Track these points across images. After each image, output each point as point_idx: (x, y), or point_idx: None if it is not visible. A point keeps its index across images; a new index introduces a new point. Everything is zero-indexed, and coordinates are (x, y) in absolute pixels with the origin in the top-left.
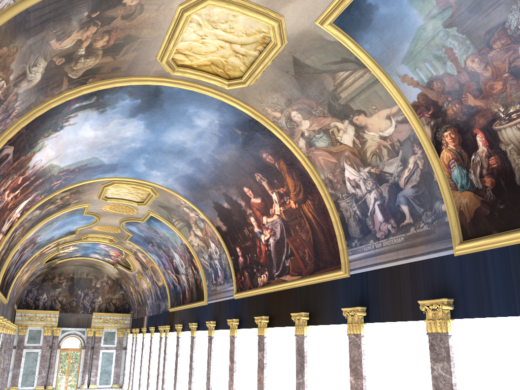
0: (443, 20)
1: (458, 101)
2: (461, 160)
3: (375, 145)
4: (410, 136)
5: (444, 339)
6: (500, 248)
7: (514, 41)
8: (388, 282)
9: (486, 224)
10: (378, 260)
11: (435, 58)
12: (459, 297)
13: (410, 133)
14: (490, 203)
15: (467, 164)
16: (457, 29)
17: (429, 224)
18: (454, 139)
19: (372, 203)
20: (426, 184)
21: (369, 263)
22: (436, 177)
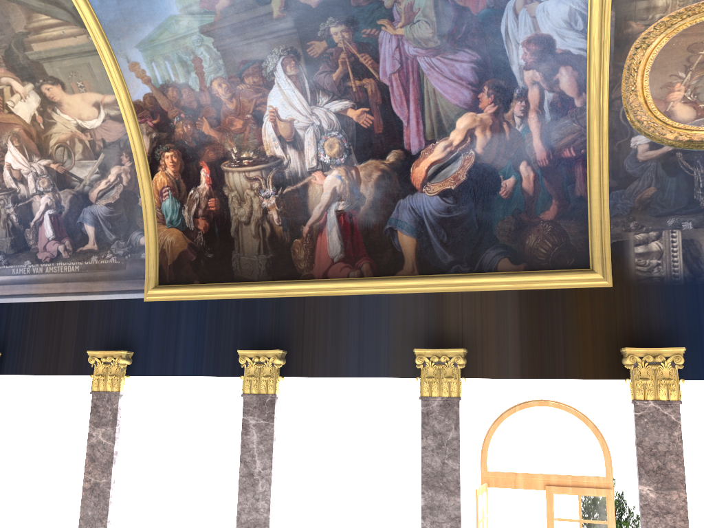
0: (202, 23)
1: (192, 122)
2: (178, 191)
3: (67, 135)
4: (121, 140)
5: (113, 400)
6: (199, 301)
7: (266, 85)
8: (44, 321)
9: (189, 271)
10: (33, 290)
11: (180, 61)
12: (141, 350)
13: (122, 137)
14: (198, 249)
15: (184, 198)
16: (214, 41)
17: (119, 257)
18: (175, 164)
19: (41, 210)
20: (127, 207)
21: (18, 292)
22: (142, 202)
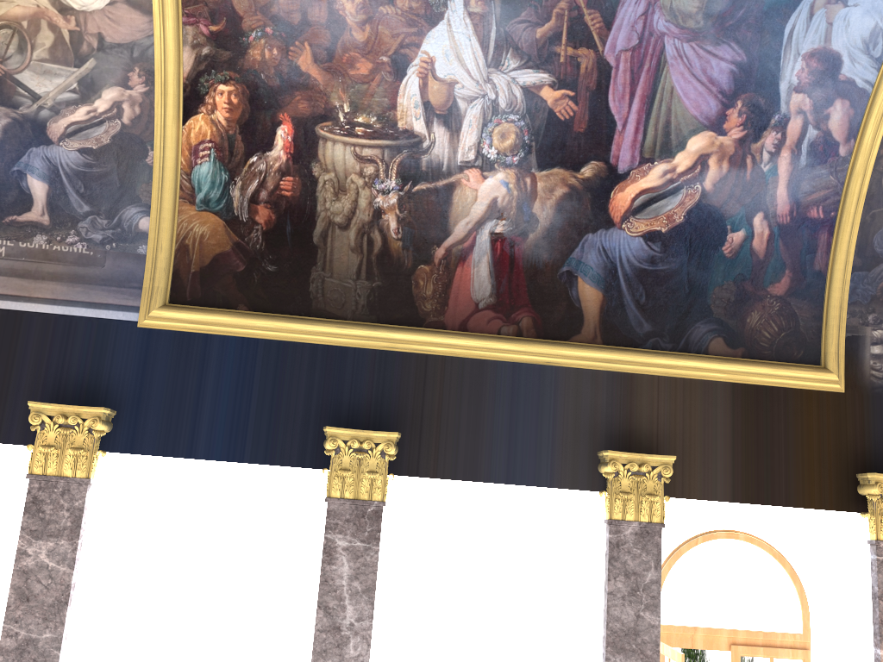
0: None
1: (282, 45)
2: (228, 154)
3: (26, 10)
4: (137, 45)
5: (75, 493)
6: (243, 339)
7: (429, 18)
8: None
9: (230, 288)
10: None
11: None
12: (127, 410)
13: (141, 39)
14: (251, 254)
15: (237, 167)
16: None
17: (93, 245)
18: (233, 108)
19: None
20: (123, 162)
21: None
22: (154, 159)
